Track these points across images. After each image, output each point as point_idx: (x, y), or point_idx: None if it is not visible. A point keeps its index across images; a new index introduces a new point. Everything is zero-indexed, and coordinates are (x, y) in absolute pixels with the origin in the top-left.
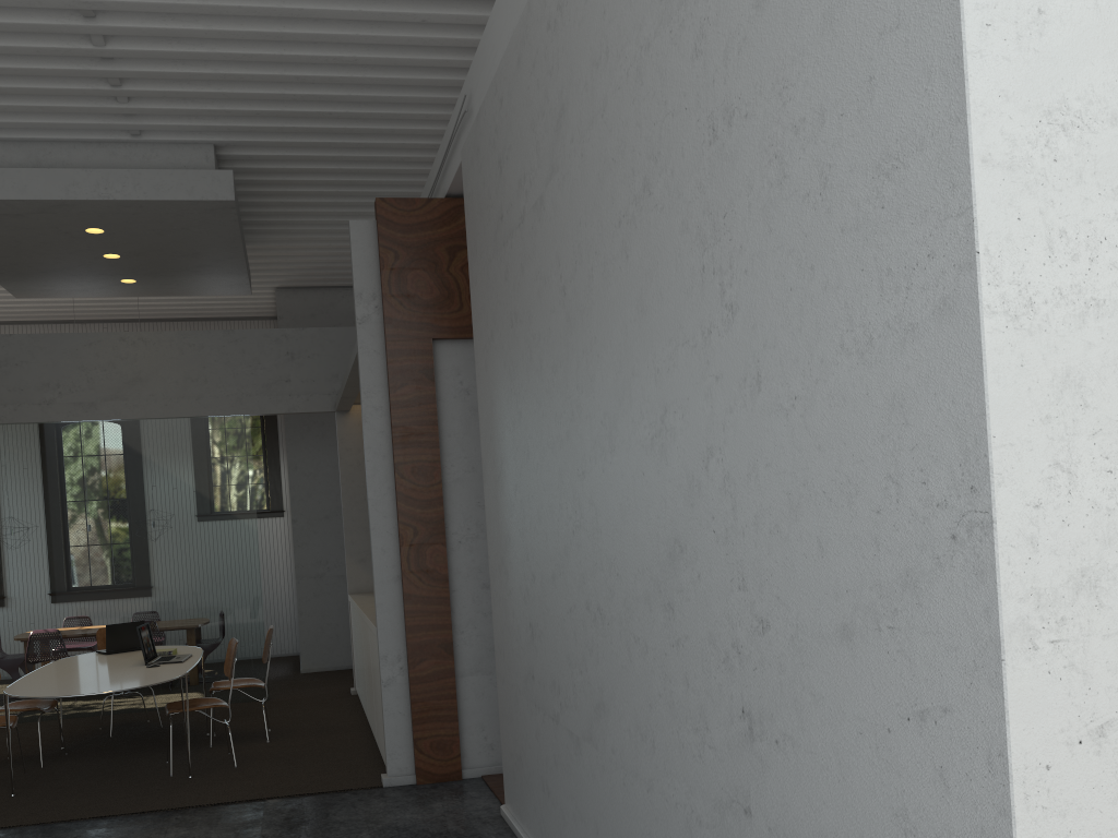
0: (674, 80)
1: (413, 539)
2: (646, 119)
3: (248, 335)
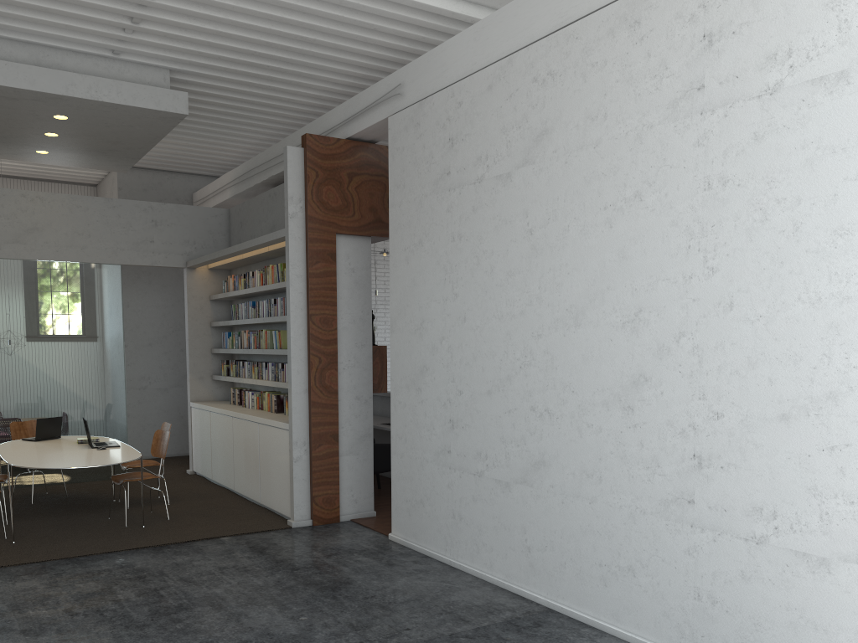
0: (674, 150)
1: (318, 365)
2: (643, 162)
3: (123, 204)
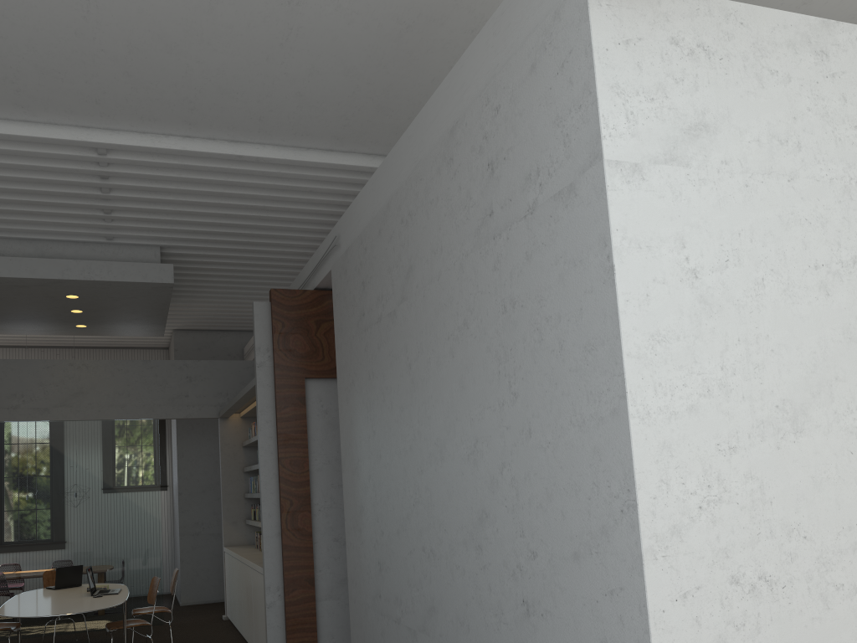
0: (482, 276)
1: (289, 508)
2: (466, 290)
3: (160, 364)
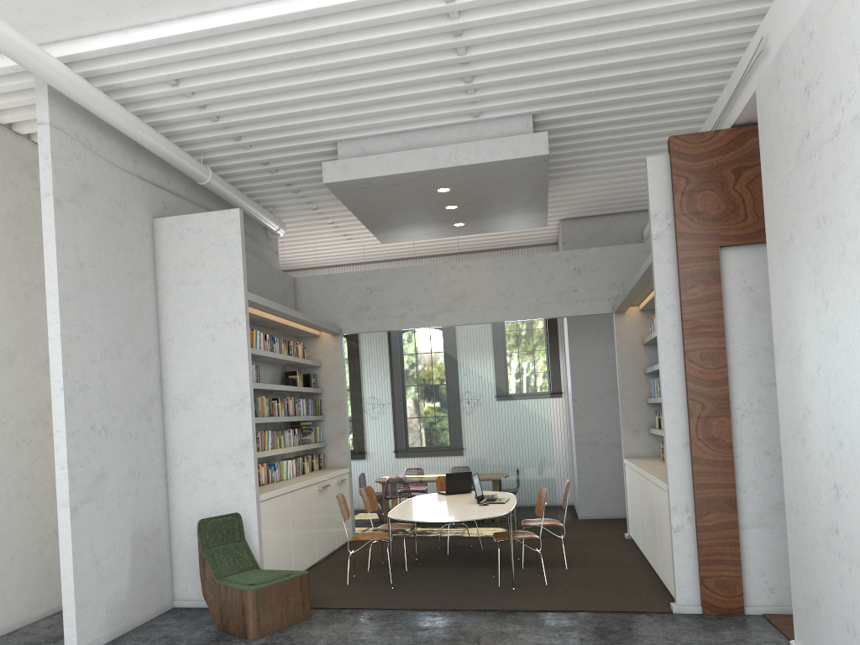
0: None
1: (700, 412)
2: None
3: (544, 257)
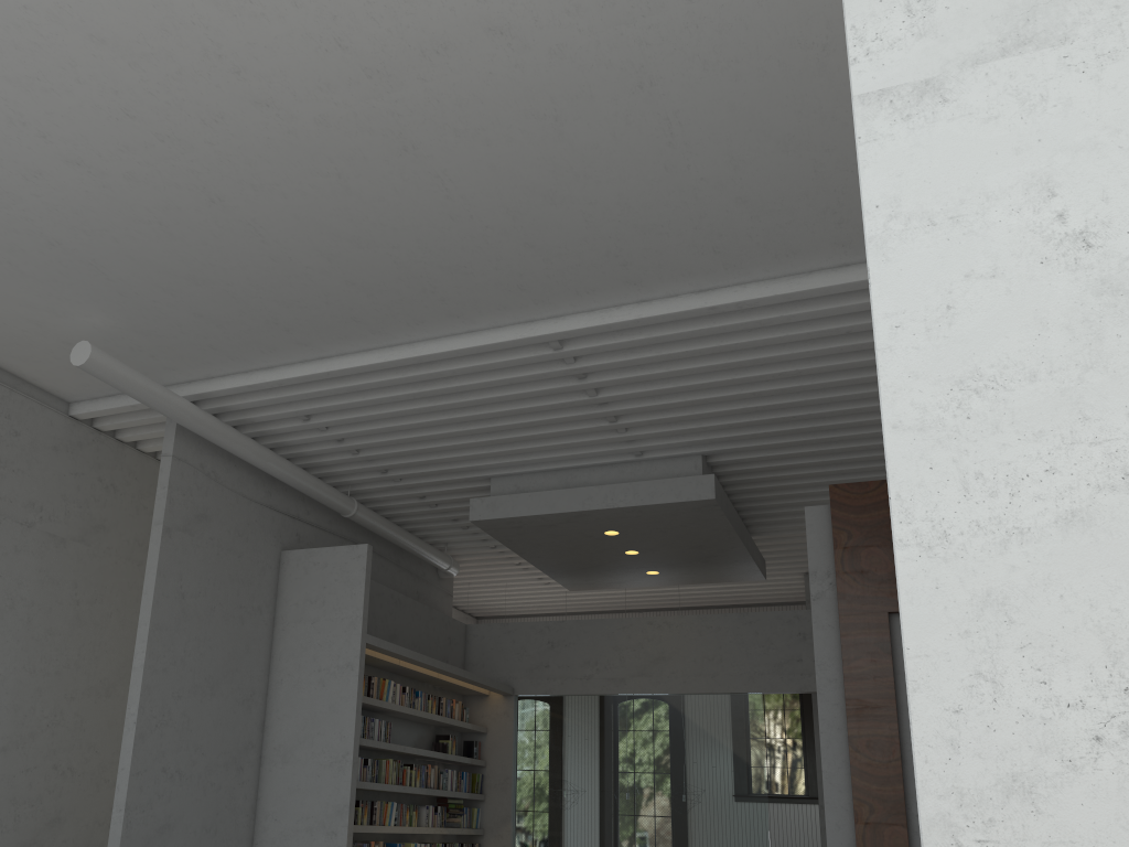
0: None
1: (868, 817)
2: None
3: (761, 617)
